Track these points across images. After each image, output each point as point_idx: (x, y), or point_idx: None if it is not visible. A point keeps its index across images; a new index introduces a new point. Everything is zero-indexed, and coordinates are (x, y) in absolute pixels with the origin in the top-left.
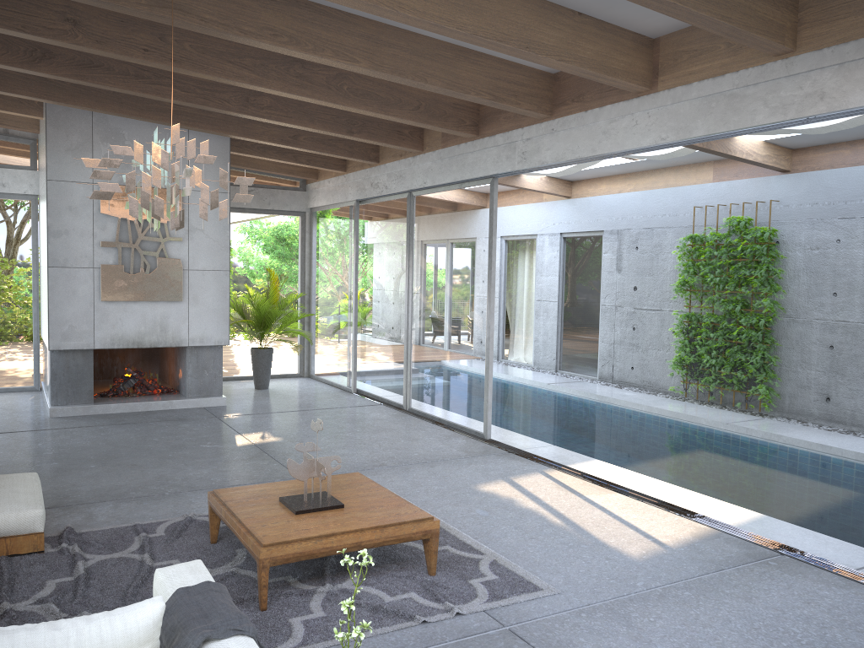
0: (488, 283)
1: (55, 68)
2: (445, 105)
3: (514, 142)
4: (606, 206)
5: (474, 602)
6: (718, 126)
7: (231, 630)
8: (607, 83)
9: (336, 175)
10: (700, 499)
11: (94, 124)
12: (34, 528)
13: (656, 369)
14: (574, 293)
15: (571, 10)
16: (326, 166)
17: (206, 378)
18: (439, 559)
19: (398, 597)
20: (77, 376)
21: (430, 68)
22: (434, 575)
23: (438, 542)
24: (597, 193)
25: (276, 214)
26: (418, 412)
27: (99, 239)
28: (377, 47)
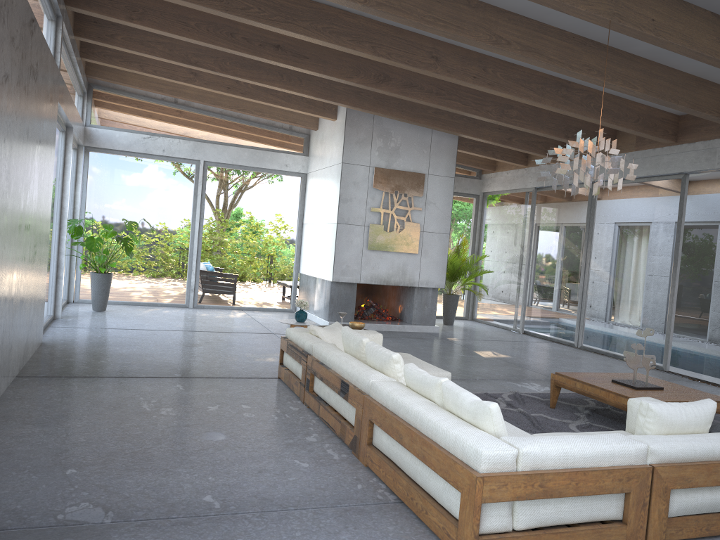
0: (675, 253)
1: (390, 87)
2: (655, 119)
3: (714, 148)
4: None
5: None
6: None
7: None
8: None
9: (515, 168)
10: None
11: (374, 125)
12: None
13: None
14: (686, 270)
15: None
16: (514, 161)
17: (425, 311)
18: None
19: None
20: (345, 302)
21: (681, 93)
22: None
23: None
24: (714, 191)
25: (458, 196)
26: (590, 349)
27: (370, 205)
28: (649, 78)
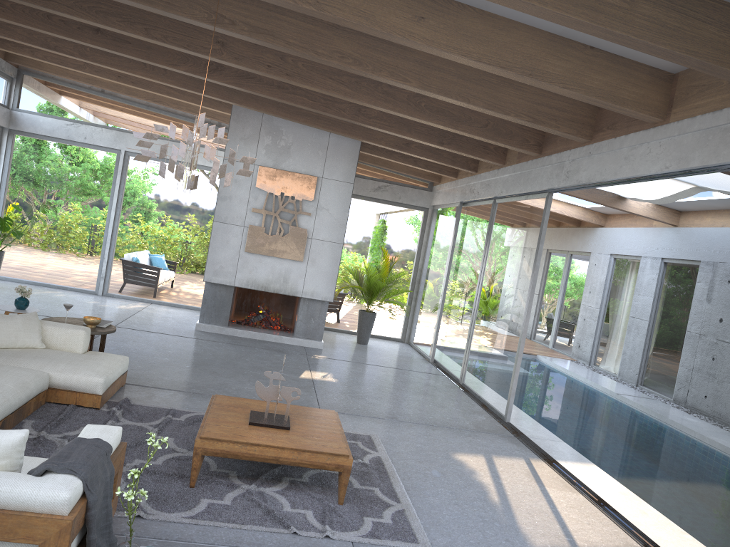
0: (530, 285)
1: (223, 77)
2: (512, 125)
3: (563, 162)
4: (706, 238)
5: (351, 533)
6: (710, 158)
7: (69, 470)
8: (619, 111)
9: (450, 180)
10: (662, 522)
11: (263, 122)
12: (95, 390)
13: (728, 403)
14: (665, 315)
15: (582, 44)
16: (440, 172)
17: (311, 324)
18: (358, 495)
19: (296, 510)
20: (219, 304)
21: (474, 91)
22: (341, 505)
23: (349, 477)
24: (702, 225)
25: (404, 207)
26: (467, 387)
27: (252, 206)
28: (428, 71)
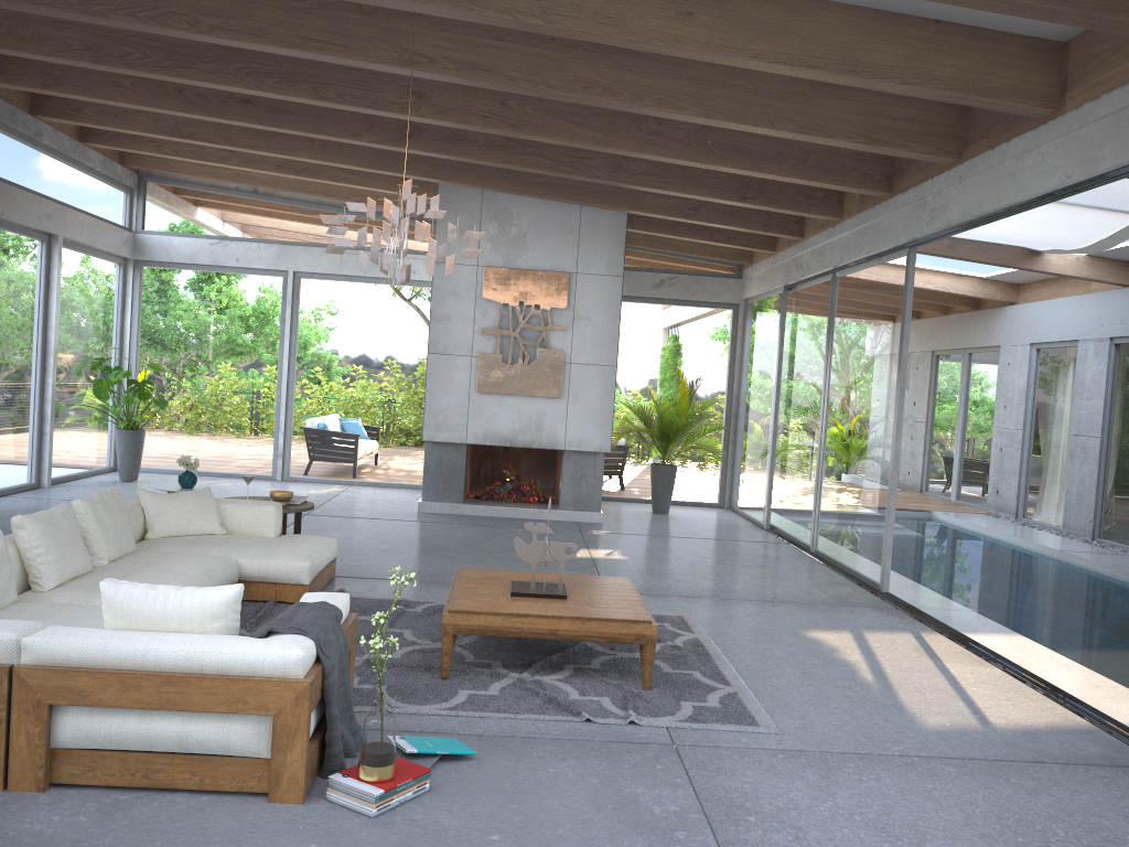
0: (897, 386)
1: (422, 144)
2: (843, 156)
3: (924, 197)
4: None
5: (664, 718)
6: (1126, 152)
7: (296, 629)
8: (989, 107)
9: (766, 256)
10: (1122, 695)
11: (484, 203)
12: (300, 579)
13: None
14: (1125, 425)
15: (923, 18)
16: (750, 245)
17: (583, 489)
18: (671, 680)
19: (586, 698)
20: (448, 472)
21: (779, 110)
22: (647, 690)
23: (654, 651)
24: None
25: (701, 307)
26: (822, 555)
27: (480, 325)
28: (709, 90)
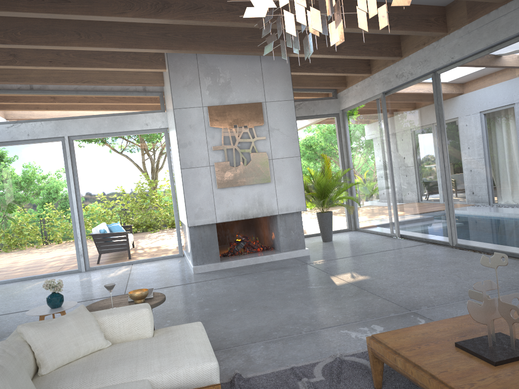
0: None
1: (172, 14)
2: None
3: None
4: None
5: None
6: None
7: None
8: None
9: (362, 79)
10: None
11: (199, 65)
12: (211, 380)
13: None
14: None
15: None
16: (356, 72)
17: (292, 236)
18: None
19: None
20: (207, 243)
21: None
22: None
23: None
24: None
25: (319, 118)
26: (466, 246)
27: (211, 145)
28: None
